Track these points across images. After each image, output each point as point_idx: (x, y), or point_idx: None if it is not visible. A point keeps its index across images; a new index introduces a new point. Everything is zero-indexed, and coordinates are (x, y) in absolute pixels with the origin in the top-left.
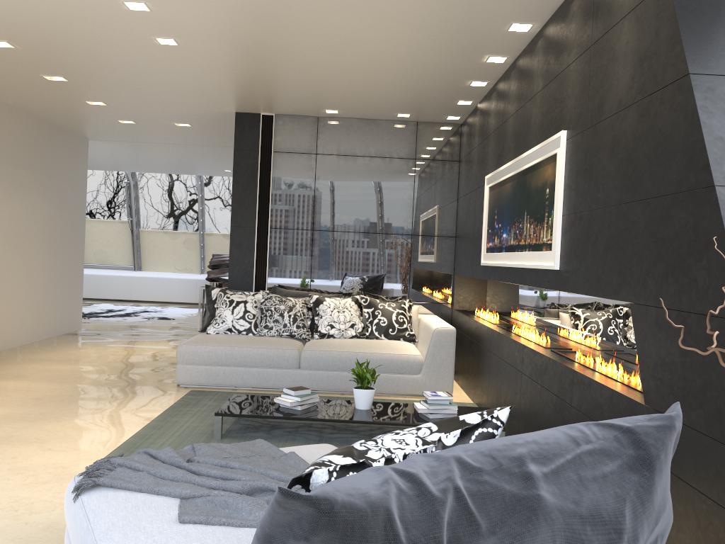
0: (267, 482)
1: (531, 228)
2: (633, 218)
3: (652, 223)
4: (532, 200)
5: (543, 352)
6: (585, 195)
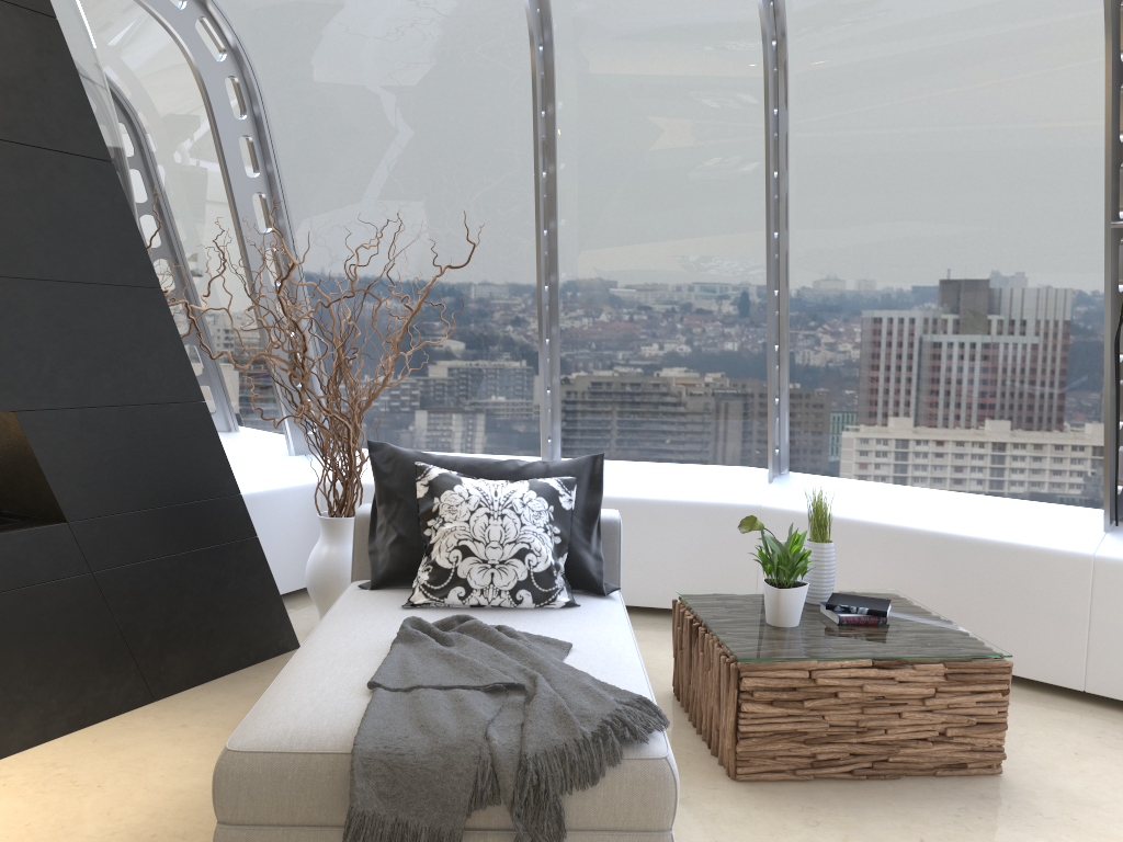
0: (481, 624)
1: None
2: (9, 300)
3: (59, 311)
4: None
5: None
6: None
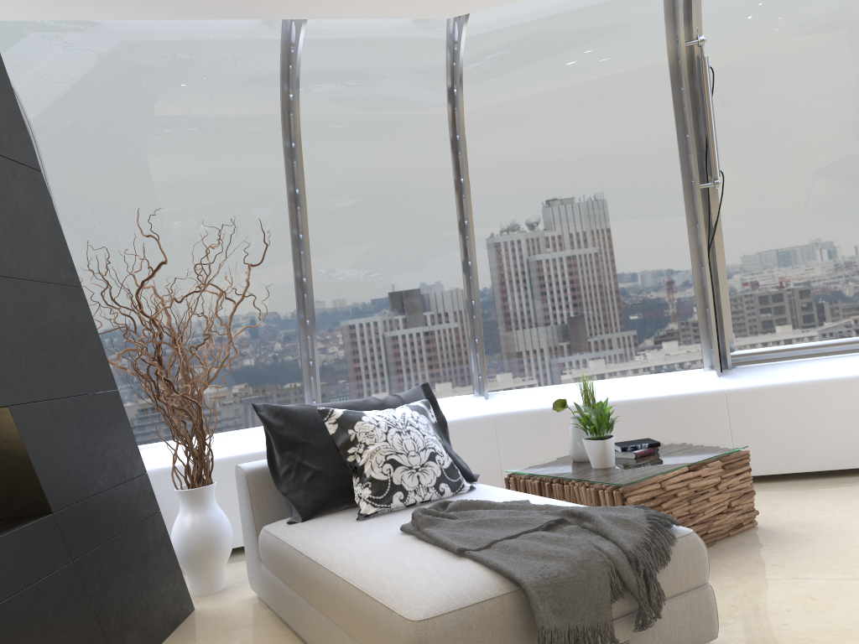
0: (468, 500)
1: None
2: None
3: (25, 308)
4: None
5: None
6: None
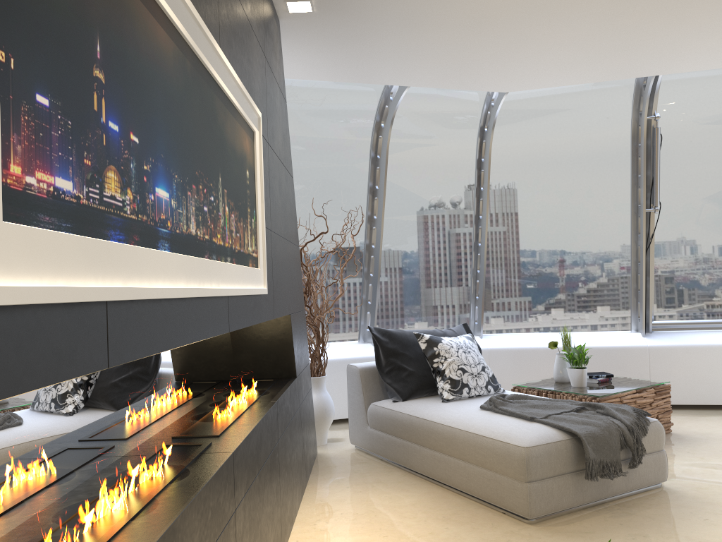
0: (518, 394)
1: (231, 219)
2: (288, 252)
3: (292, 259)
4: (230, 166)
5: (246, 429)
6: (271, 215)
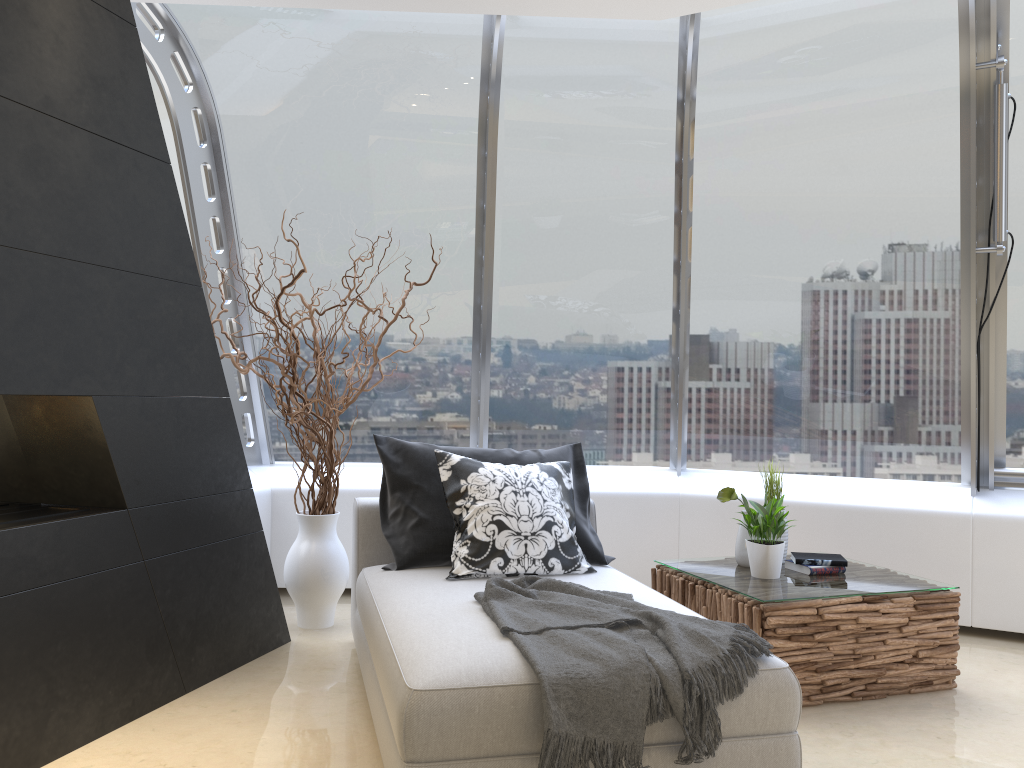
0: (555, 580)
1: None
2: (92, 286)
3: (128, 301)
4: None
5: None
6: None
